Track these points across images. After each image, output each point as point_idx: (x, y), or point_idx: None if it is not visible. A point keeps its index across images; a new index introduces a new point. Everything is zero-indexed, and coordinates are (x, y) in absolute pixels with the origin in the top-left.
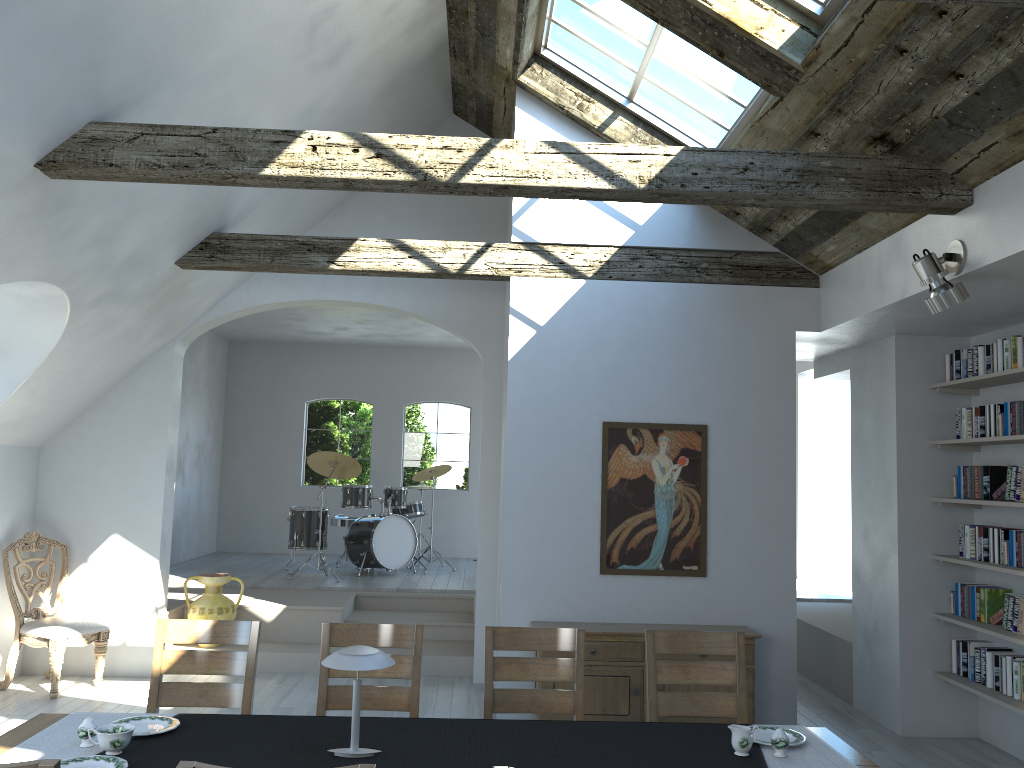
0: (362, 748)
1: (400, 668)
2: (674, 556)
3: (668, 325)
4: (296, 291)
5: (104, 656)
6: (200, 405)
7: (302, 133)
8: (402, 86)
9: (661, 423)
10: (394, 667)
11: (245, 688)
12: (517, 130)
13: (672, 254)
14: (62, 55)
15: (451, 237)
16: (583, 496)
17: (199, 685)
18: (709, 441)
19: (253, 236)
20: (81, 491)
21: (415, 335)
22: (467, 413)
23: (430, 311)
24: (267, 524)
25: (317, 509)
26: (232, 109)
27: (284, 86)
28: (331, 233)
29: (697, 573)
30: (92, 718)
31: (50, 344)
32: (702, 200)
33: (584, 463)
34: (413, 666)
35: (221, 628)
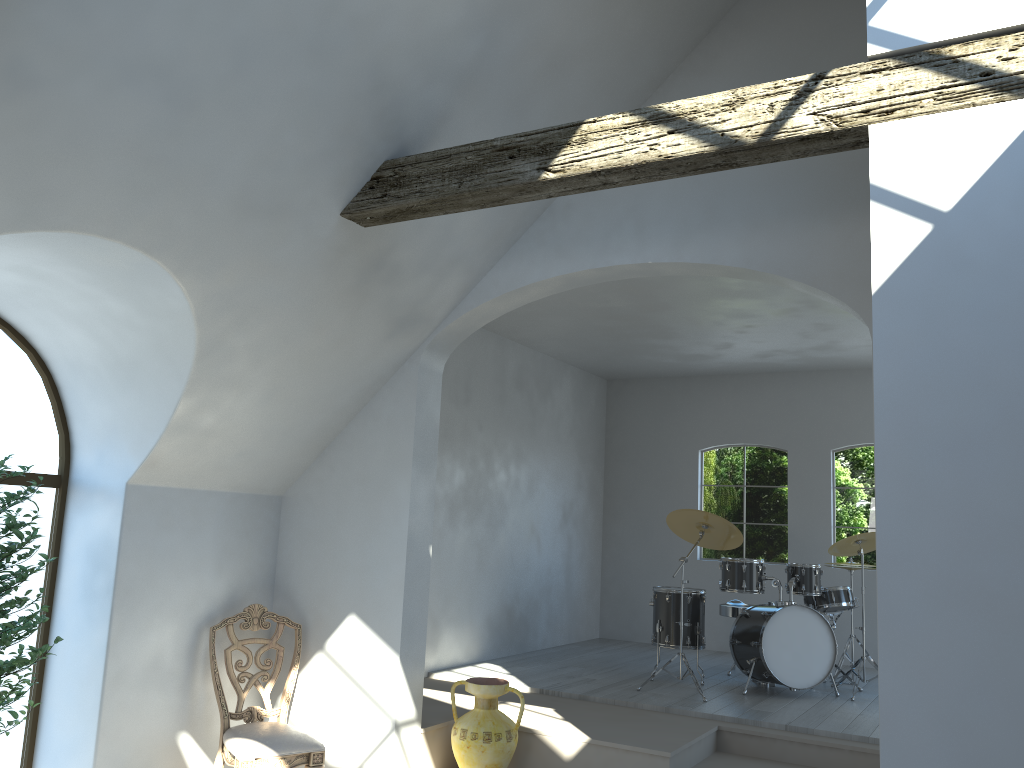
0: None
1: None
2: None
3: None
4: (567, 260)
5: None
6: (563, 455)
7: None
8: None
9: None
10: None
11: None
12: None
13: None
14: None
15: None
16: None
17: None
18: None
19: (435, 153)
20: (319, 554)
21: (830, 347)
22: None
23: (771, 261)
24: None
25: (685, 591)
26: None
27: None
28: None
29: None
30: None
31: (191, 345)
32: None
33: None
34: None
35: None
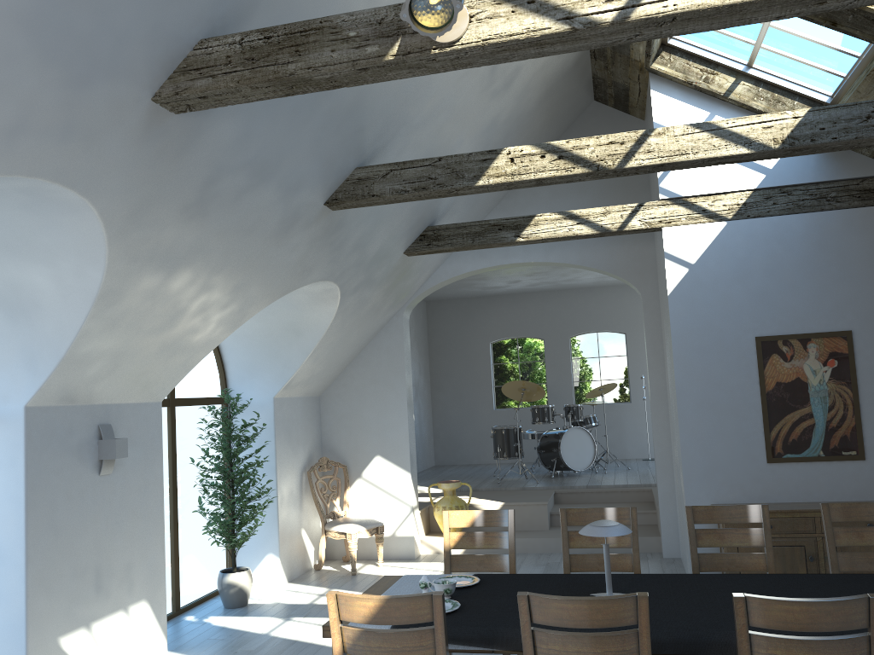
0: (614, 593)
1: (622, 540)
2: (833, 444)
3: (805, 249)
4: (486, 260)
5: (382, 544)
6: (412, 353)
7: (502, 150)
8: (556, 90)
9: (808, 333)
10: (617, 539)
11: (510, 557)
12: (654, 108)
13: (802, 189)
14: (341, 129)
15: (604, 200)
16: (745, 400)
17: (477, 556)
18: (855, 344)
19: (457, 225)
20: (350, 426)
21: (573, 279)
22: (622, 338)
23: (593, 262)
24: (471, 441)
25: (513, 427)
26: (441, 137)
27: (474, 112)
28: (508, 211)
29: (856, 457)
30: (419, 577)
31: (327, 323)
32: (831, 148)
33: (742, 372)
34: (632, 538)
35: (487, 515)
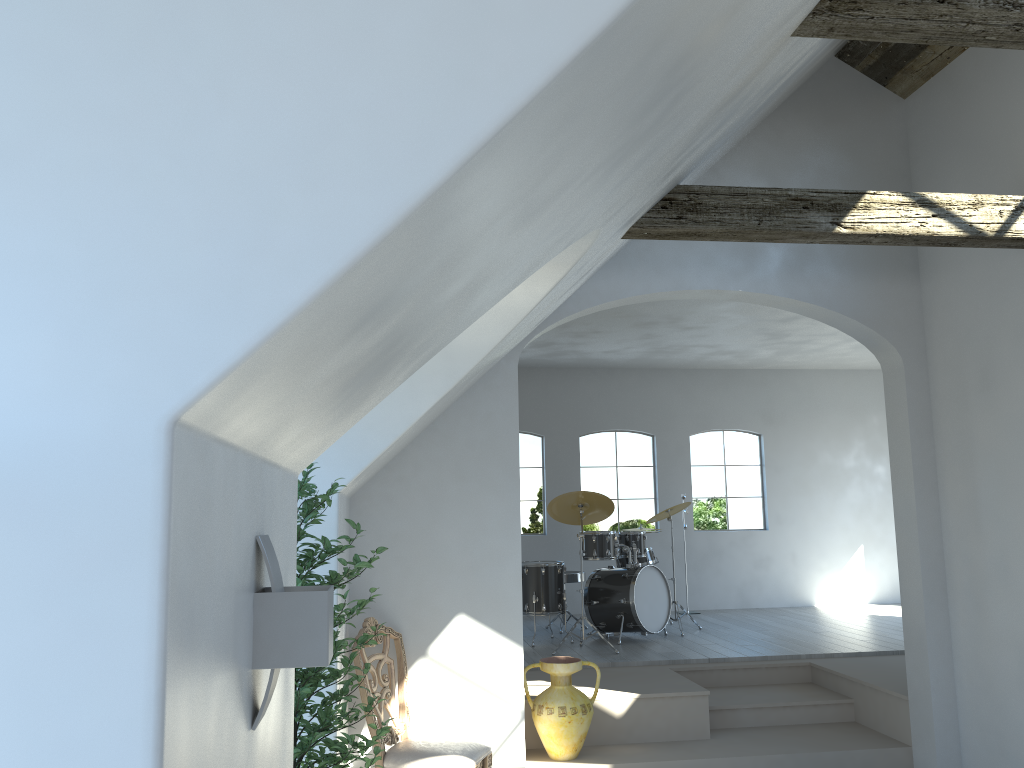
0: None
1: None
2: None
3: None
4: (667, 279)
5: None
6: None
7: None
8: None
9: None
10: None
11: None
12: None
13: None
14: None
15: None
16: None
17: None
18: None
19: (731, 189)
20: (410, 557)
21: (616, 351)
22: (648, 442)
23: (833, 301)
24: None
25: (557, 563)
26: None
27: None
28: None
29: None
30: None
31: (492, 342)
32: None
33: None
34: None
35: None
